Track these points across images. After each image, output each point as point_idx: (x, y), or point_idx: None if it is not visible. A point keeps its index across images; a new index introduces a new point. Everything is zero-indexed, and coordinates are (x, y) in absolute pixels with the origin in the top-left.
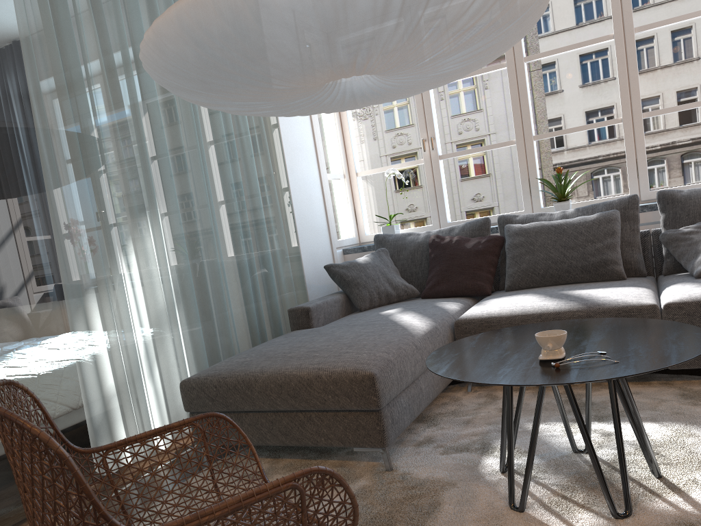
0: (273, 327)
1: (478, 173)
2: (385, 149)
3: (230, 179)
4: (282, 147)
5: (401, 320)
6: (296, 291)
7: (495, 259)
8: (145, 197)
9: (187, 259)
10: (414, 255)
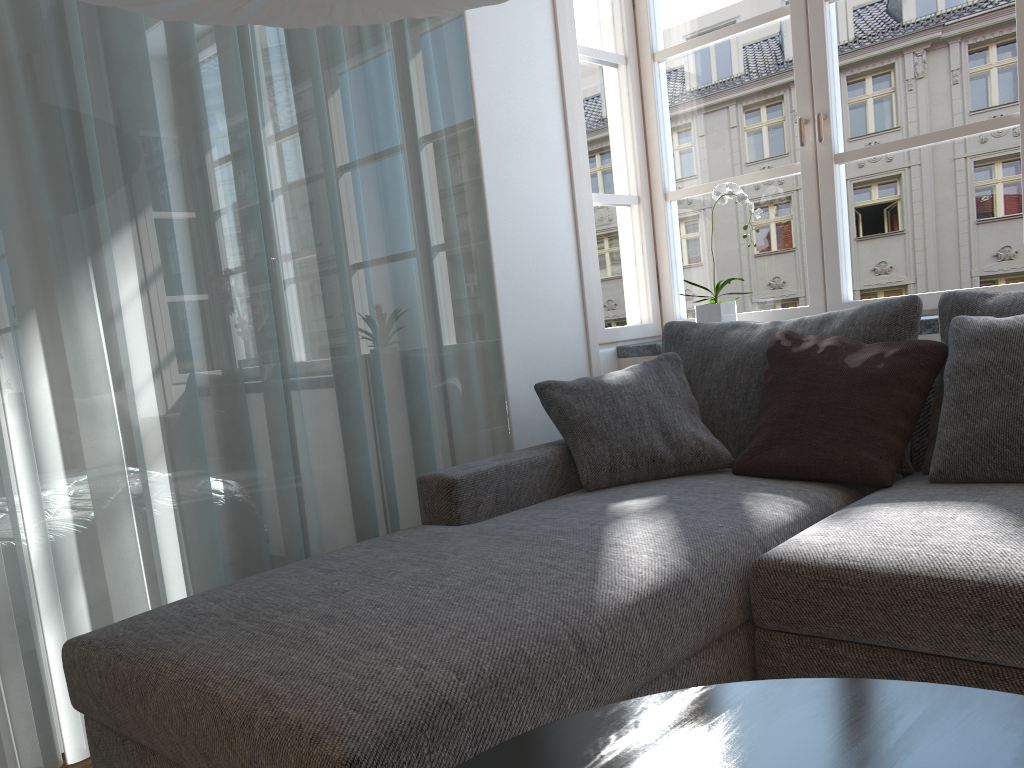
0: (410, 505)
1: (1016, 212)
2: (853, 172)
3: (321, 197)
4: (476, 135)
5: (619, 541)
6: (480, 431)
7: (914, 399)
8: (65, 228)
9: (179, 364)
10: (734, 372)
